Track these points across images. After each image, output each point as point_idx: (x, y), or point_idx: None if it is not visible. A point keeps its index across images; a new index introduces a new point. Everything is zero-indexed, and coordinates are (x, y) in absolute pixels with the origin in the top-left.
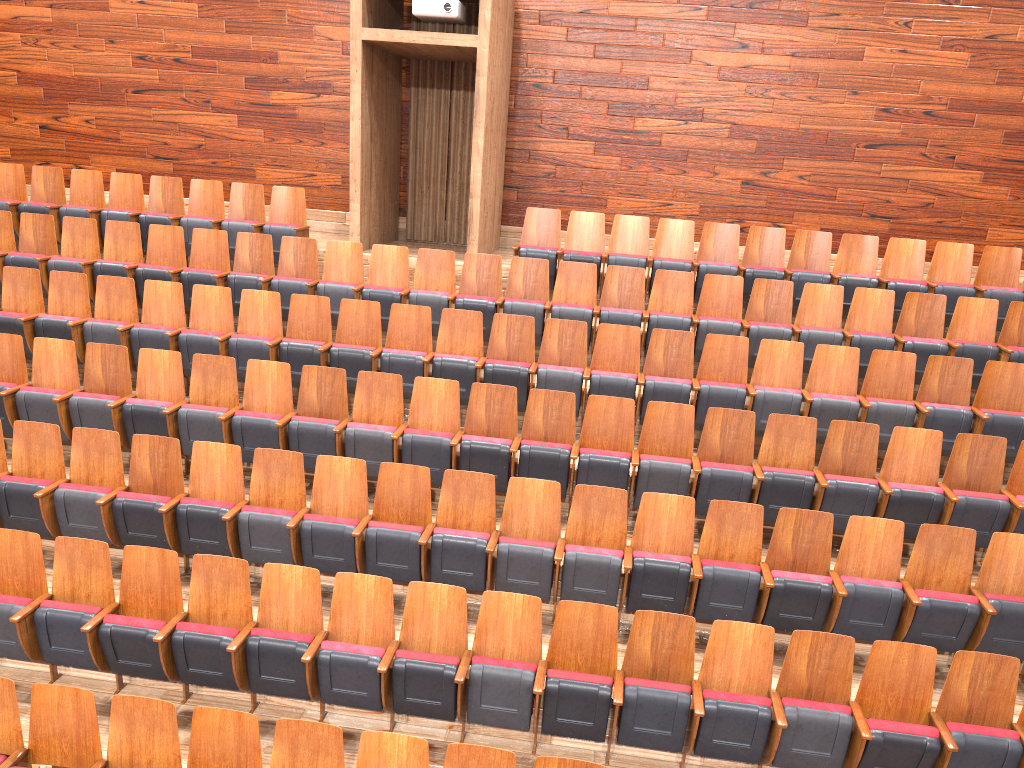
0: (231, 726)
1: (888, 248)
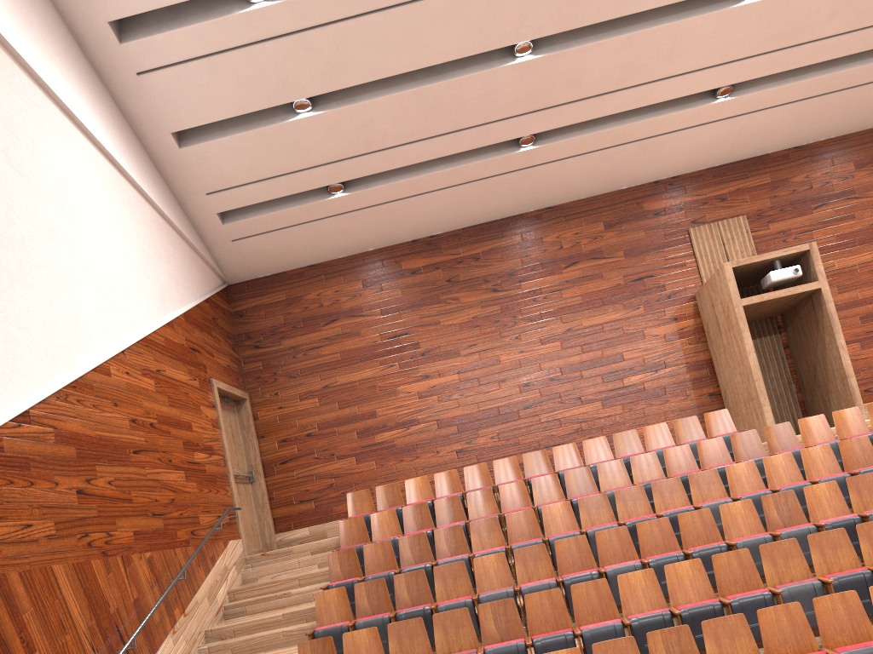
0: None
1: None
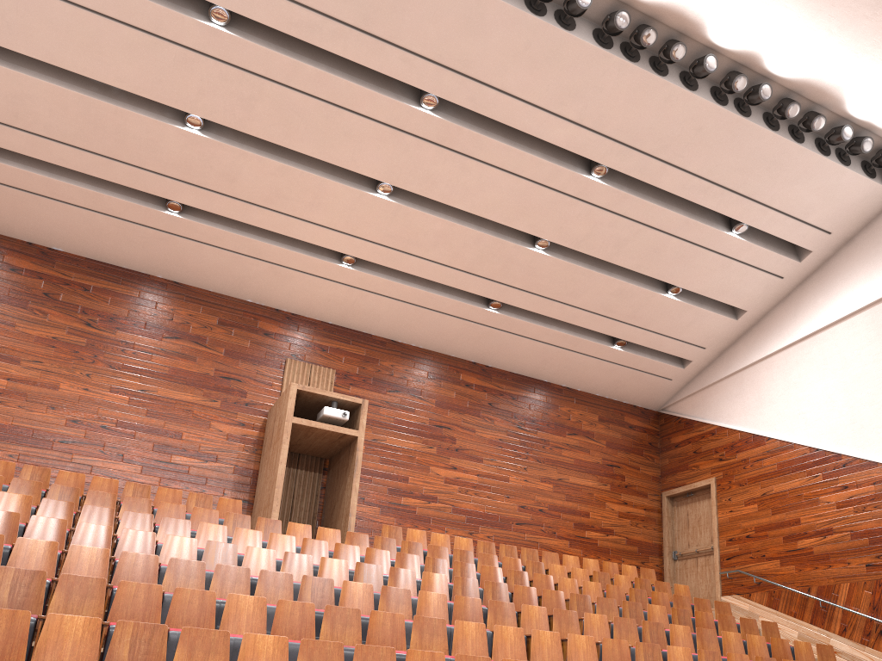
0: None
1: (563, 559)
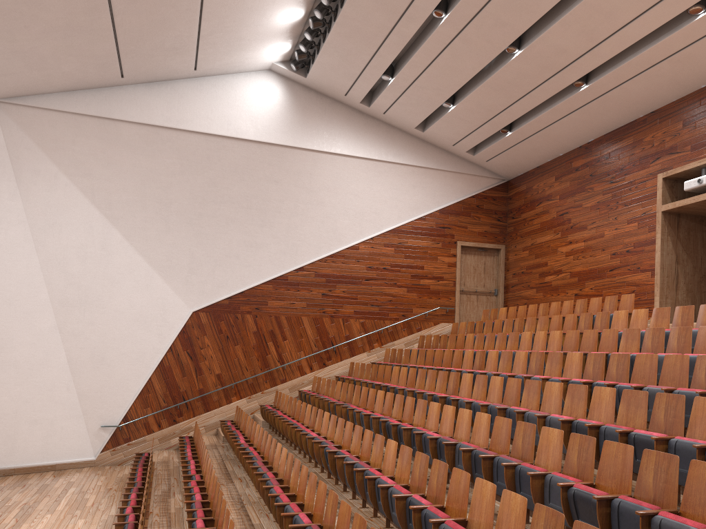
0: (369, 437)
1: None
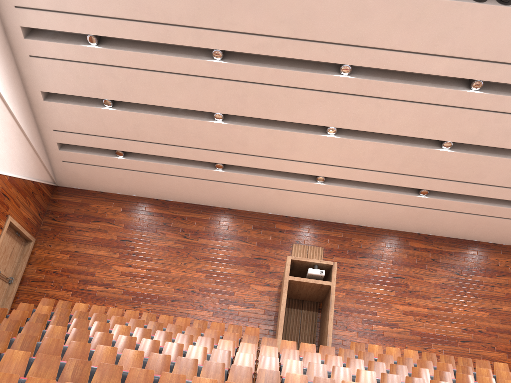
0: None
1: (494, 365)
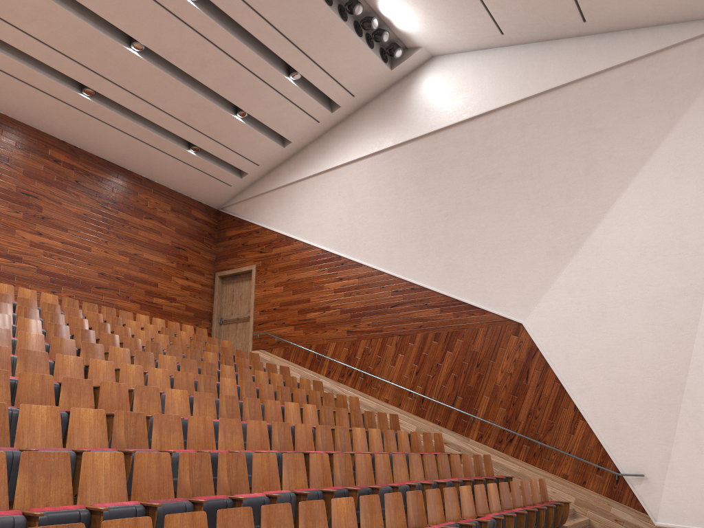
0: (115, 390)
1: (137, 317)
